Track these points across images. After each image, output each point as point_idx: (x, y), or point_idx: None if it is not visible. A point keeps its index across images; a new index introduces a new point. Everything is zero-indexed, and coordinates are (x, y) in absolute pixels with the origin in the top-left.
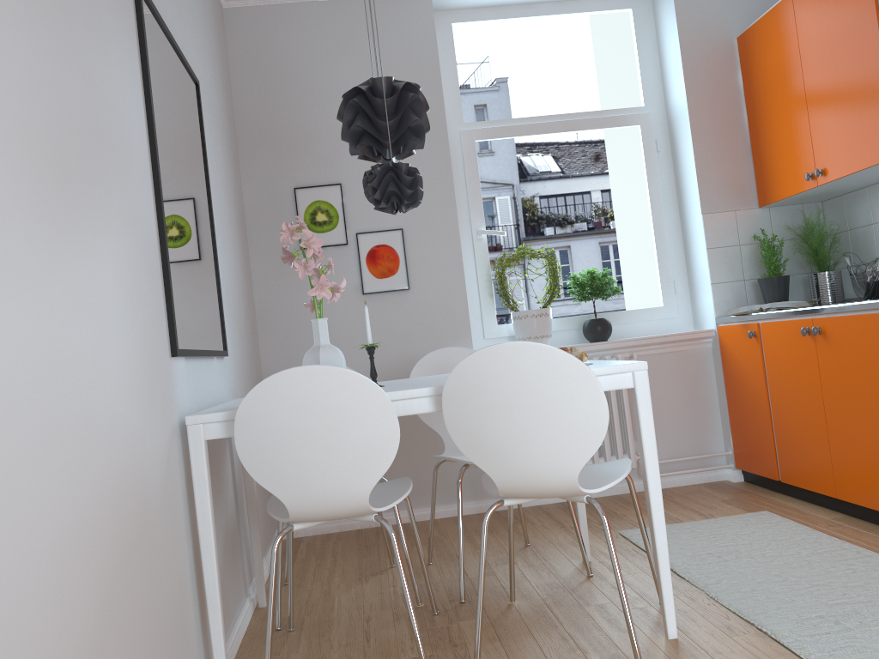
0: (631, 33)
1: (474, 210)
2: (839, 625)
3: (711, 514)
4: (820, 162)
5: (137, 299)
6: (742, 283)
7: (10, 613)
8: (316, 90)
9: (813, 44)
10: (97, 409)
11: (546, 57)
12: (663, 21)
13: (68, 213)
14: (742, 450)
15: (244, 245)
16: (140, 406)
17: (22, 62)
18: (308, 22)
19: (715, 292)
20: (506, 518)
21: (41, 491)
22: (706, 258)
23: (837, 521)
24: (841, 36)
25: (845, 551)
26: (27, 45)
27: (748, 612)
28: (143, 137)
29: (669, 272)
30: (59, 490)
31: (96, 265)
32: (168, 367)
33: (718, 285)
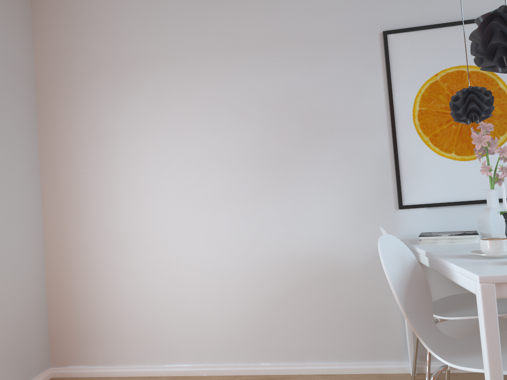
0: None
1: None
2: None
3: None
4: None
5: (349, 189)
6: None
7: (230, 277)
8: None
9: None
10: (294, 233)
11: None
12: None
13: (281, 173)
14: None
15: None
16: (342, 232)
17: (255, 137)
18: None
19: None
20: None
21: (250, 253)
22: None
23: None
24: None
25: None
26: (259, 130)
27: None
28: (379, 110)
29: None
30: (261, 254)
31: (303, 184)
32: (391, 214)
33: None
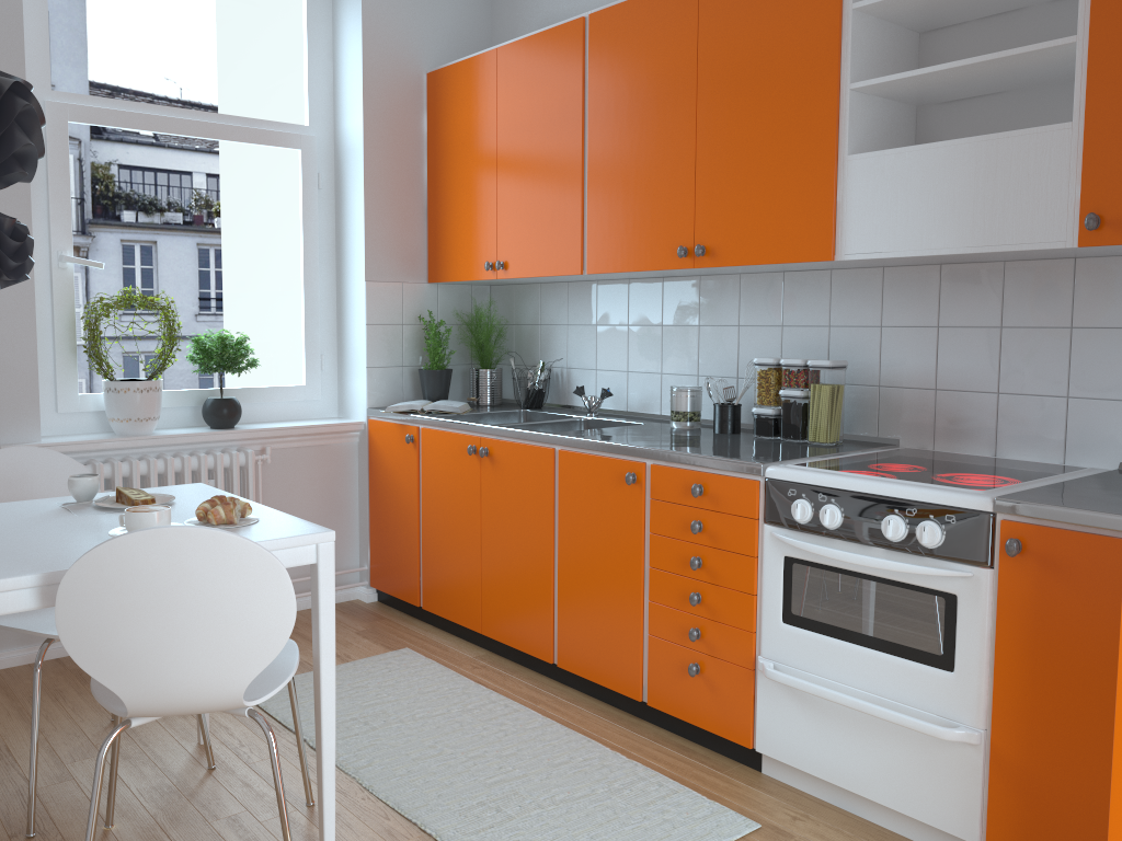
0: (302, 24)
1: (57, 224)
2: (501, 812)
3: (347, 654)
4: (503, 254)
5: None
6: (401, 370)
7: None
8: None
9: (513, 118)
10: None
11: (186, 26)
12: (345, 23)
13: None
14: (382, 567)
15: None
16: None
17: None
18: None
19: (370, 377)
20: (76, 672)
21: None
22: (364, 335)
23: (481, 660)
24: (544, 122)
25: (495, 704)
26: None
27: (409, 806)
28: None
29: (318, 343)
30: None
31: None
32: None
33: (375, 369)
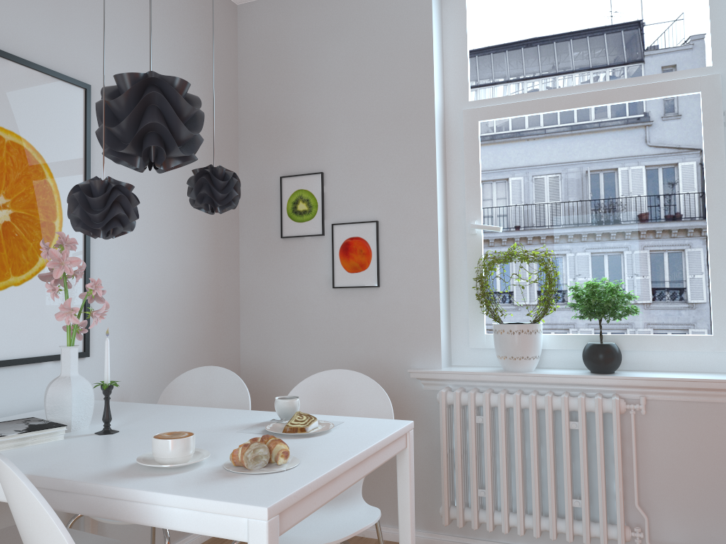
0: None
1: (470, 201)
2: None
3: None
4: None
5: None
6: None
7: None
8: (309, 77)
9: None
10: None
11: (578, 15)
12: None
13: None
14: None
15: (222, 233)
16: None
17: None
18: (307, 9)
19: None
20: None
21: None
22: None
23: None
24: None
25: None
26: None
27: None
28: None
29: None
30: None
31: None
32: None
33: None
